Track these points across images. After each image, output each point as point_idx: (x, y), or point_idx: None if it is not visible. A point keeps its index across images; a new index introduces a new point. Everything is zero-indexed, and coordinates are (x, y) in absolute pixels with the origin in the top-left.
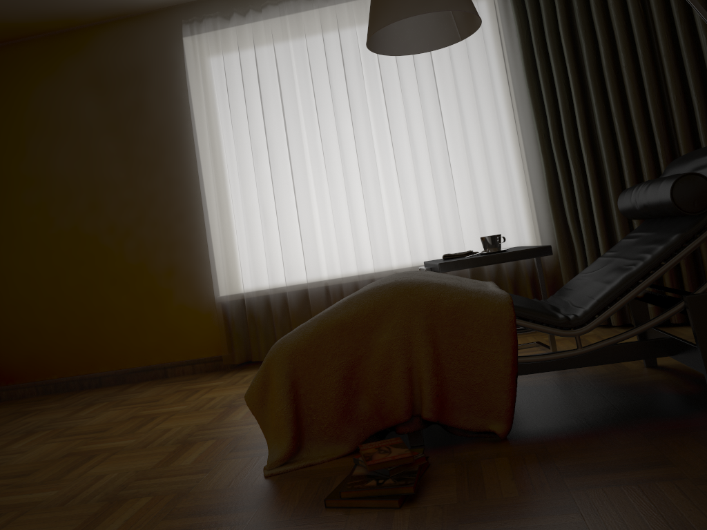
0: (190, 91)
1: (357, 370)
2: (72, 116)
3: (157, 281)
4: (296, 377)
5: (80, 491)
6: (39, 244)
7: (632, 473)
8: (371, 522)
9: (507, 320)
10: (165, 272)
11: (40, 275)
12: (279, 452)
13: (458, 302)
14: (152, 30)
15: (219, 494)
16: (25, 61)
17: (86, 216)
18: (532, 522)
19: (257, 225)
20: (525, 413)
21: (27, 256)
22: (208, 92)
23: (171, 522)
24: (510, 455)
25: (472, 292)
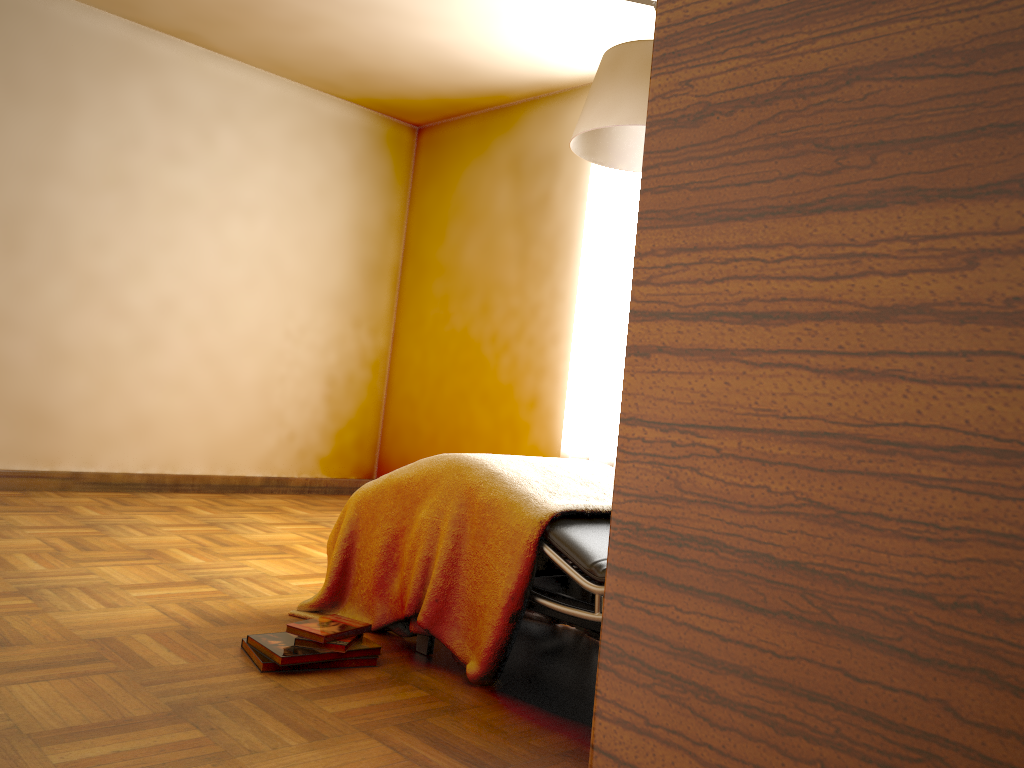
0: (590, 187)
1: (400, 543)
2: (488, 204)
3: (519, 409)
4: (357, 528)
5: (210, 567)
6: (434, 340)
7: (438, 755)
8: (225, 667)
9: (525, 540)
10: (528, 402)
11: (429, 373)
12: (314, 597)
13: (493, 499)
14: (576, 109)
15: (239, 608)
16: (464, 138)
17: (476, 318)
18: (272, 725)
19: (622, 368)
20: (580, 684)
21: (424, 350)
22: (607, 190)
23: (175, 606)
24: (437, 695)
25: (513, 493)
